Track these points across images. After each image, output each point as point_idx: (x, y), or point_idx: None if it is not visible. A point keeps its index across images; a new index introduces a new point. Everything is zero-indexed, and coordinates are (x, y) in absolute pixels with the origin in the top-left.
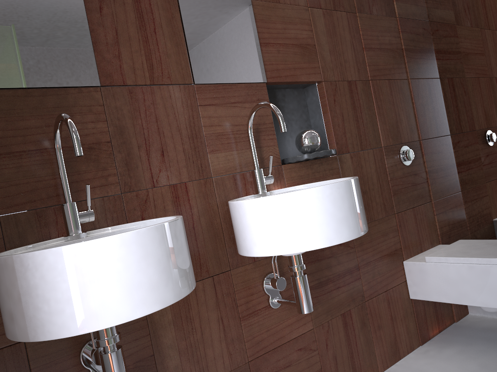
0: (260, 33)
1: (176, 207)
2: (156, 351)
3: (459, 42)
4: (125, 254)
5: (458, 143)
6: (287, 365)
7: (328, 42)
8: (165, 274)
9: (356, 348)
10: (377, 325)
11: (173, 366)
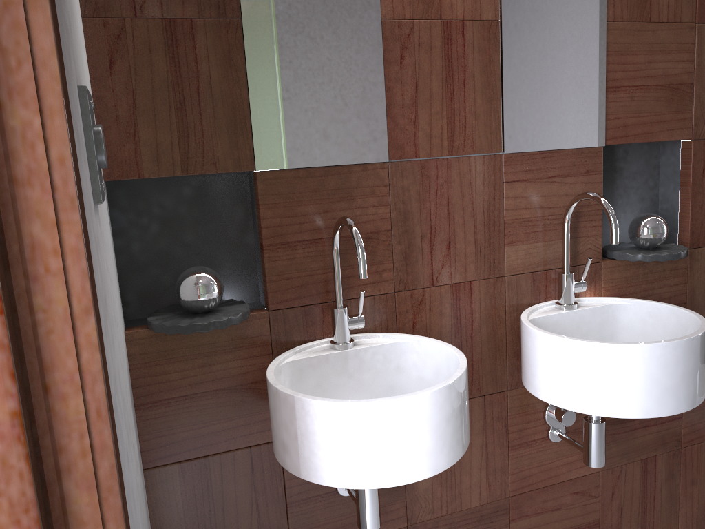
0: (610, 73)
1: (454, 311)
2: None
3: None
4: (405, 419)
5: None
6: (555, 508)
7: None
8: (441, 440)
9: (653, 502)
10: (690, 480)
11: (422, 488)
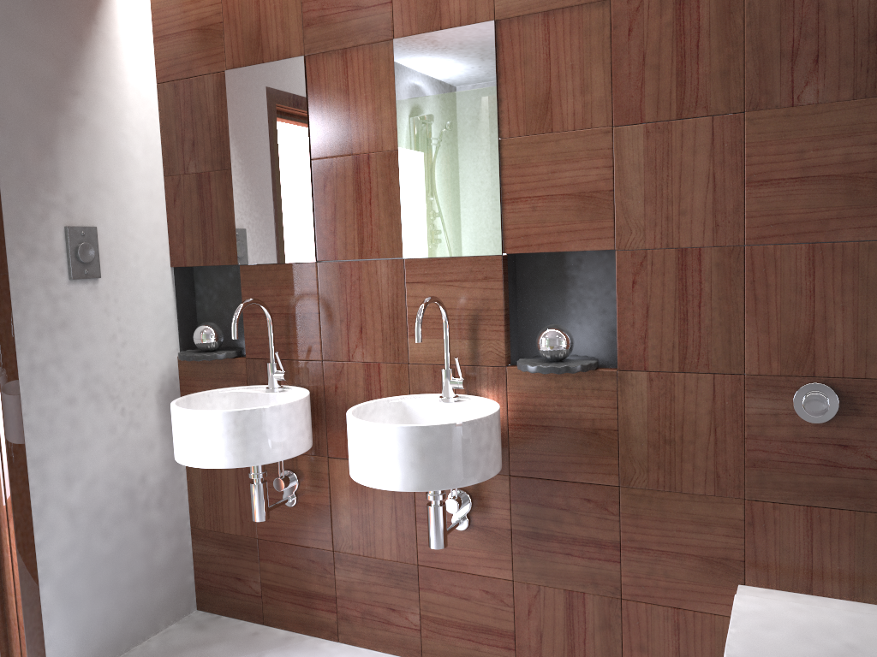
0: (507, 185)
1: (367, 384)
2: (332, 504)
3: None
4: (191, 424)
5: None
6: (464, 597)
7: (646, 182)
8: (216, 447)
9: (583, 646)
10: (637, 643)
11: (344, 524)
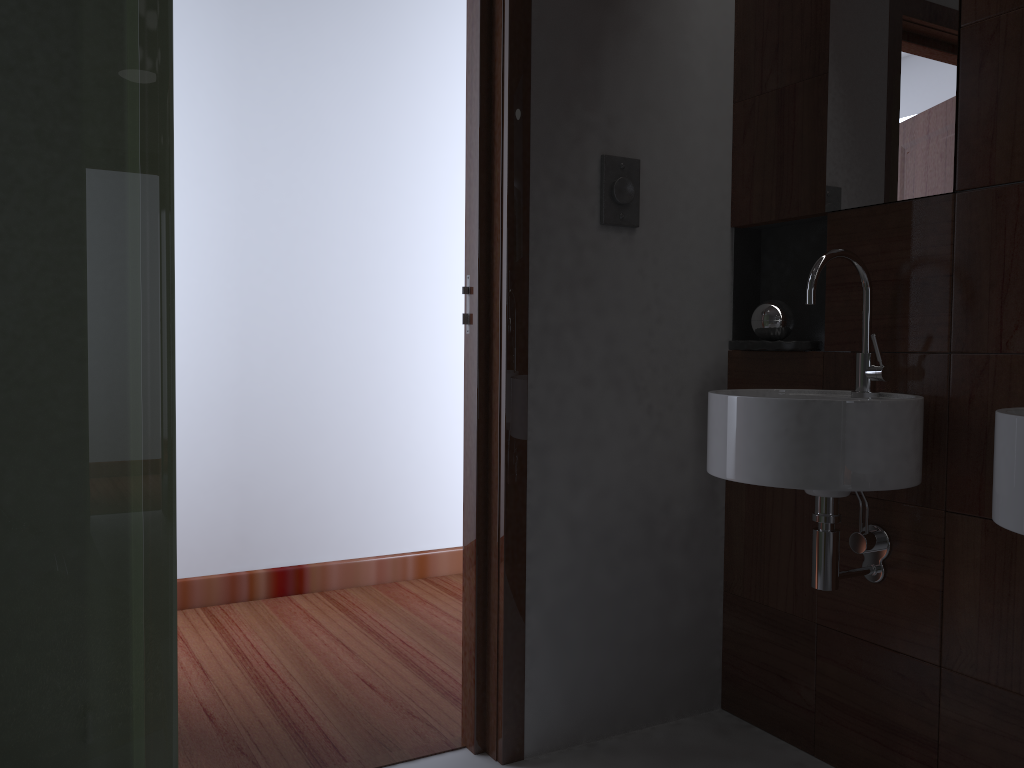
0: None
1: None
2: (945, 589)
3: None
4: (732, 416)
5: None
6: None
7: None
8: (765, 453)
9: None
10: None
11: (964, 626)
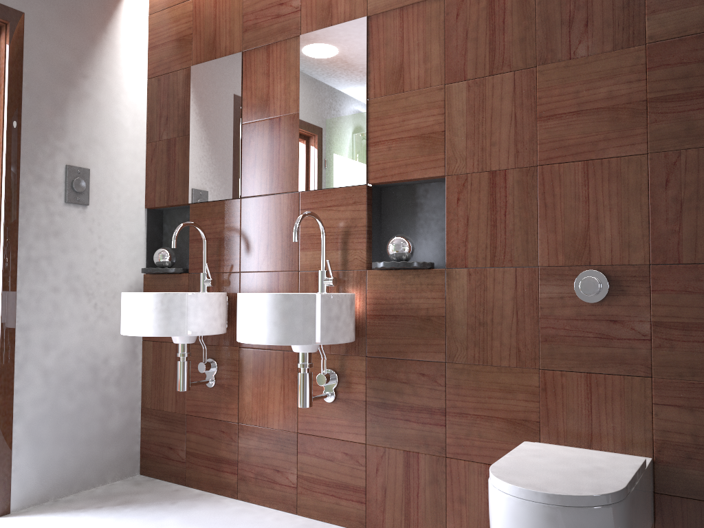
0: (371, 133)
1: (269, 289)
2: (240, 385)
3: None
4: (131, 302)
5: None
6: (329, 458)
7: (467, 123)
8: (146, 320)
9: (416, 498)
10: (457, 495)
11: (247, 400)
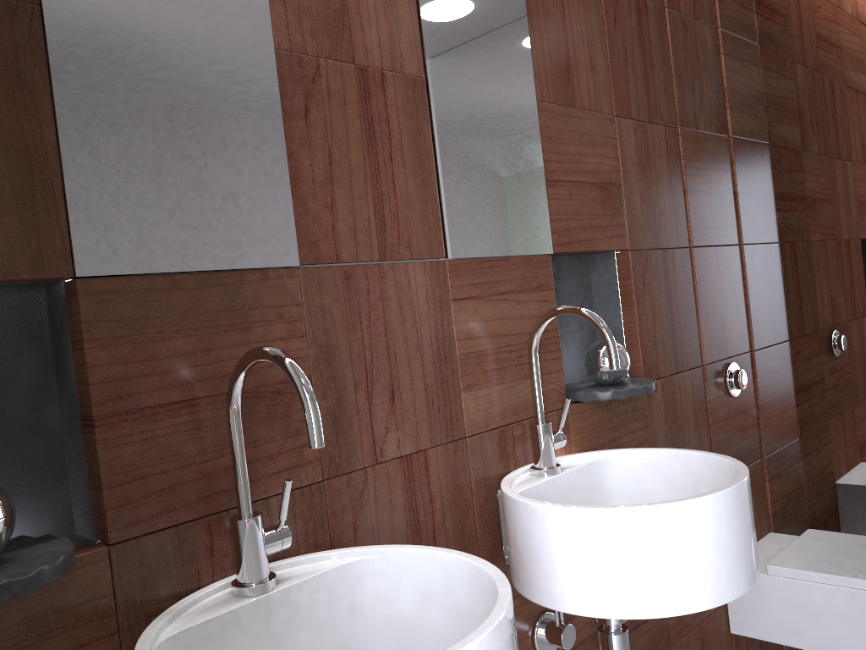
0: (546, 162)
1: (409, 499)
2: None
3: (821, 189)
4: None
5: (802, 356)
6: None
7: (639, 180)
8: None
9: None
10: None
11: None
